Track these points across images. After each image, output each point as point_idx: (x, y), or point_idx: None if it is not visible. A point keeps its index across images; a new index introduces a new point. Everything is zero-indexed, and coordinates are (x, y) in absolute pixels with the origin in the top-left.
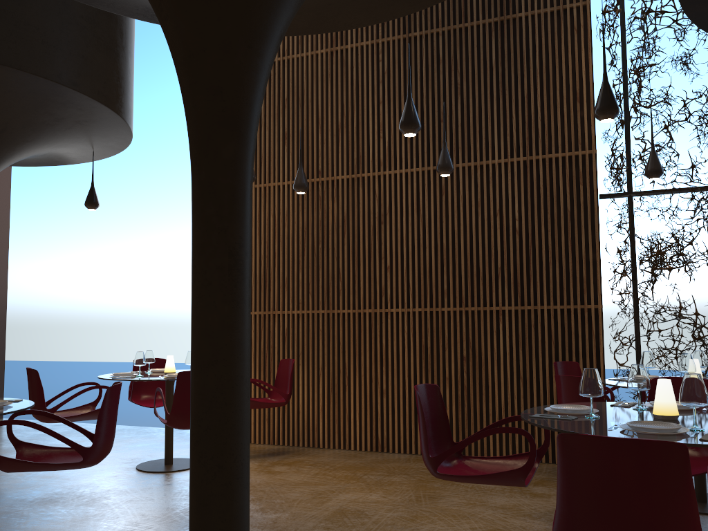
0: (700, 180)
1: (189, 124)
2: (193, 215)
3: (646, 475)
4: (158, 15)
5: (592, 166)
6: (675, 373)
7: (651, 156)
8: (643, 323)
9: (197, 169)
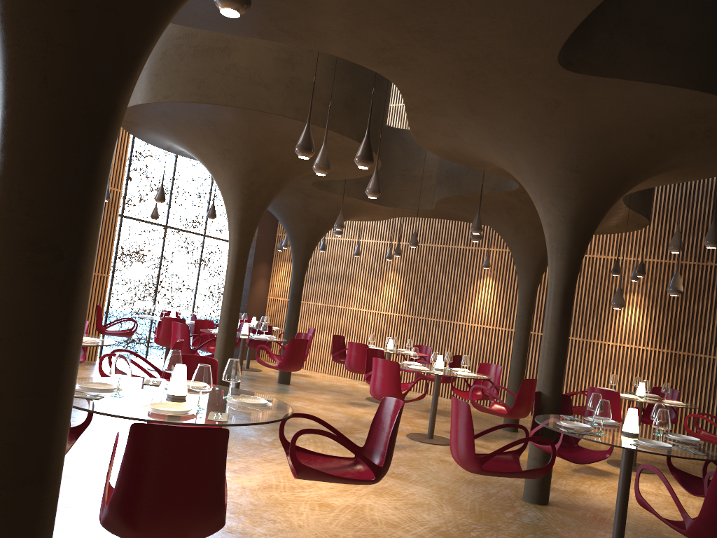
0: (148, 217)
1: (243, 241)
2: (238, 271)
3: (304, 346)
4: (246, 204)
5: (118, 198)
6: (121, 312)
7: (156, 209)
8: (113, 285)
9: (243, 257)
